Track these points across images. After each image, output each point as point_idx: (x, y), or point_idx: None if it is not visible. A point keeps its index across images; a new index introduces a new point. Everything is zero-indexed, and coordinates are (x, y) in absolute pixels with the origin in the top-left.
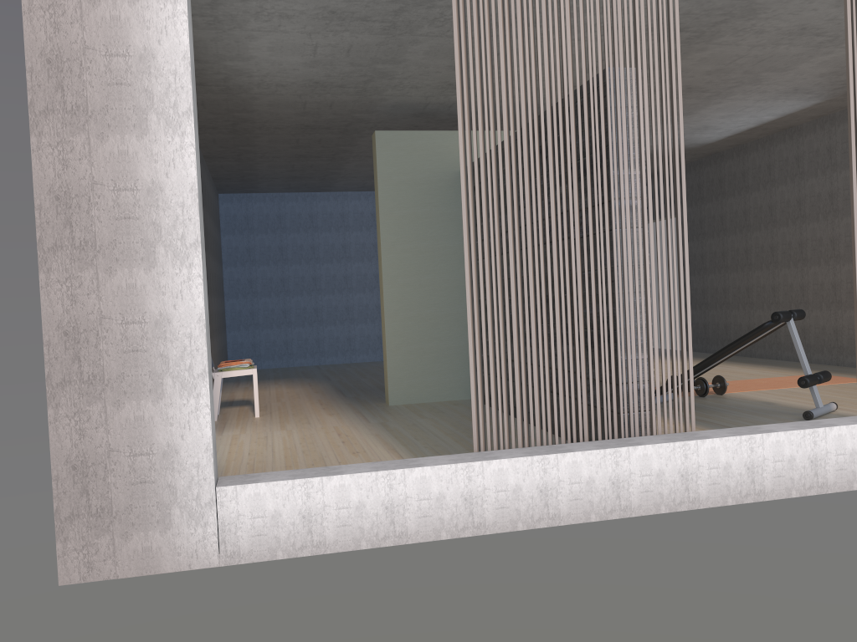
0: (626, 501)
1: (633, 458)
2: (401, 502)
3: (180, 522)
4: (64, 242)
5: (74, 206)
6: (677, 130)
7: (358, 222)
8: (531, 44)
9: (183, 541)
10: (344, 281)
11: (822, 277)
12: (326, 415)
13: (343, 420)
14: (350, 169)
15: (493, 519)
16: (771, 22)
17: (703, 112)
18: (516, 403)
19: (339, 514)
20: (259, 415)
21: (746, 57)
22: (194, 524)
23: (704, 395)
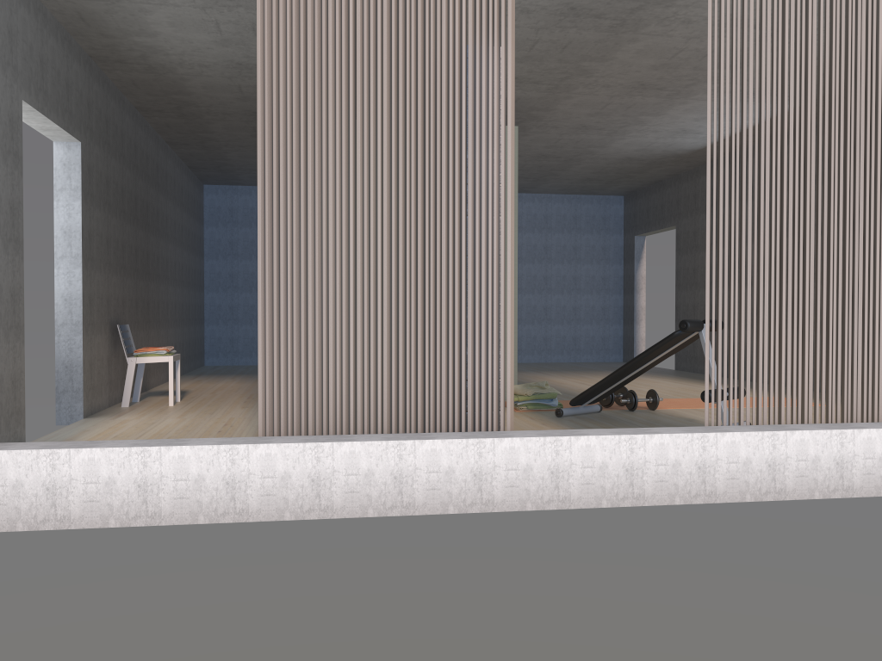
0: (409, 498)
1: (419, 453)
2: (155, 481)
3: None
4: None
5: None
6: (504, 109)
7: None
8: (342, 11)
9: None
10: None
11: None
12: (238, 408)
13: (249, 412)
14: None
15: (257, 506)
16: (693, 10)
17: (672, 113)
18: (308, 388)
19: (87, 489)
20: (175, 404)
21: (687, 50)
22: None
23: (633, 409)
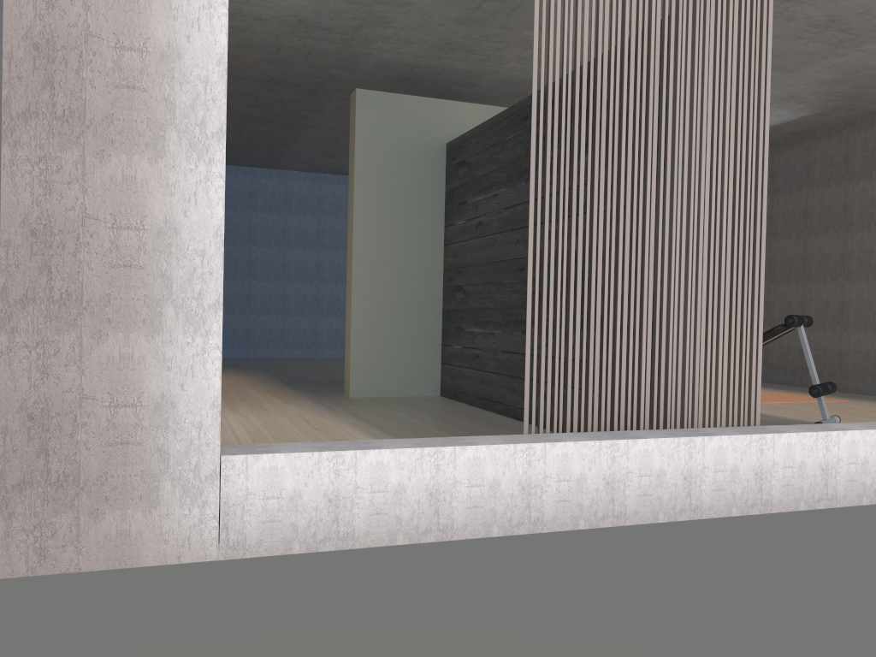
0: (697, 501)
1: (707, 450)
2: (448, 488)
3: (170, 500)
4: (40, 109)
5: (59, 61)
6: (764, 83)
7: (302, 205)
8: None
9: (173, 525)
10: (282, 268)
11: (790, 296)
12: (282, 403)
13: (304, 408)
14: (304, 142)
15: (552, 514)
16: (805, 7)
17: None
18: (575, 379)
19: (373, 499)
20: None
21: None
22: (189, 503)
23: None
